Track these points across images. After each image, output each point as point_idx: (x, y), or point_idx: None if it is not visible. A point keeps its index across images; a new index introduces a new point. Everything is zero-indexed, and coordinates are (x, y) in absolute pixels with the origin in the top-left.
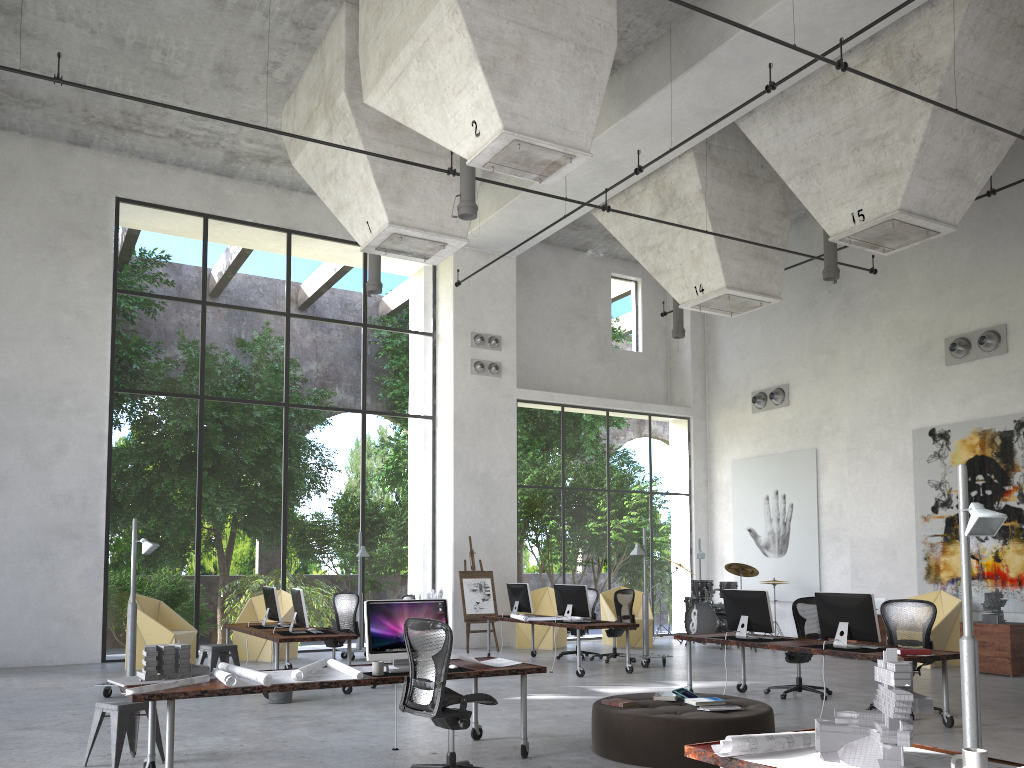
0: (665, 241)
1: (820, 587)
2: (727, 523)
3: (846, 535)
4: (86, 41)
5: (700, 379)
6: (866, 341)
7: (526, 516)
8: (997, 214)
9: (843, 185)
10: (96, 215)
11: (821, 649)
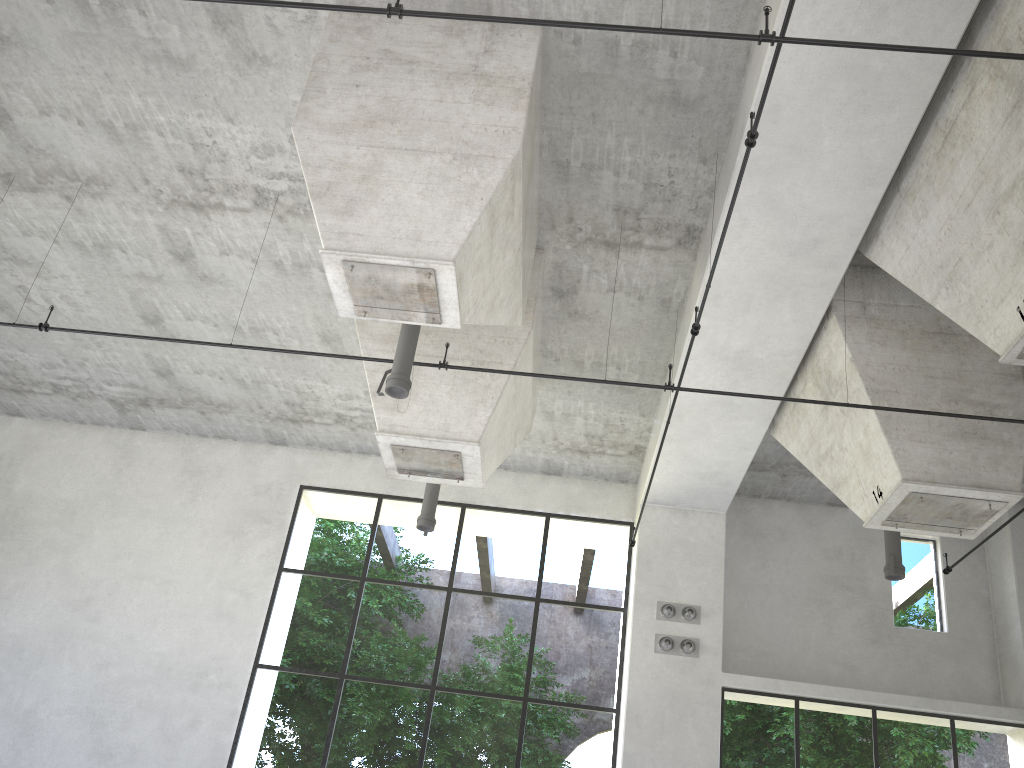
0: (834, 441)
1: None
2: None
3: None
4: (217, 335)
5: None
6: None
7: None
8: None
9: (995, 272)
10: (280, 502)
11: None
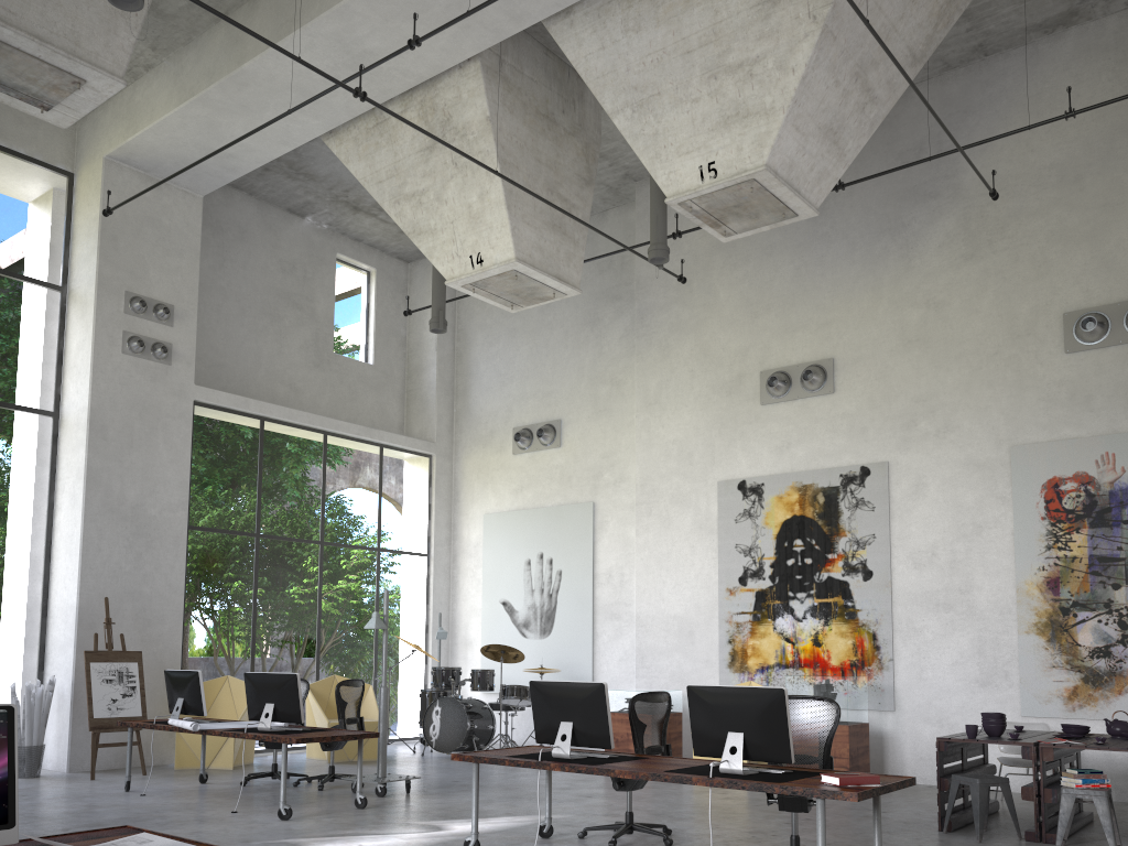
0: (431, 188)
1: (593, 677)
2: (475, 594)
3: (628, 611)
4: None
5: (447, 408)
6: (664, 370)
7: (195, 582)
8: (826, 227)
9: (691, 126)
10: None
11: (708, 777)
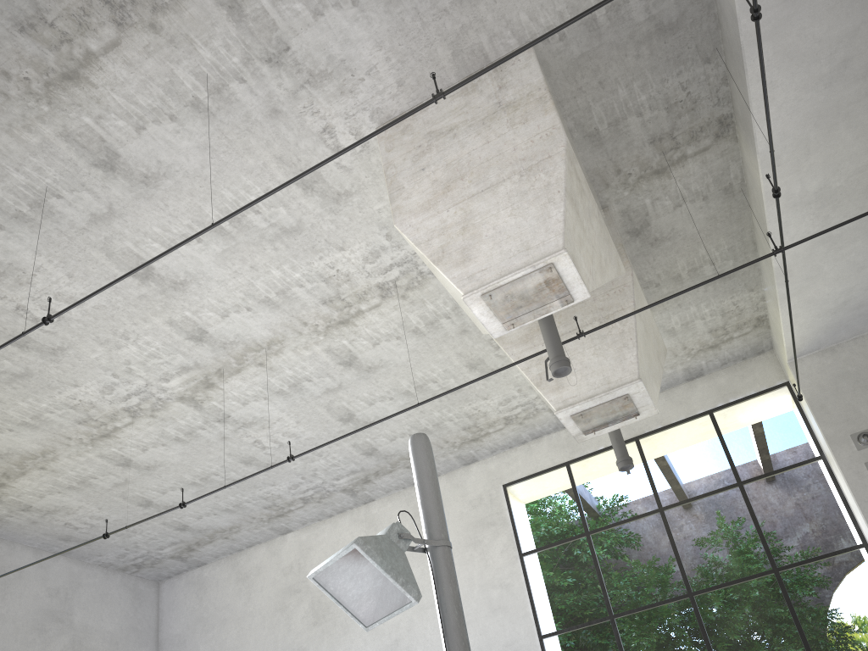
0: None
1: None
2: None
3: None
4: (395, 405)
5: None
6: None
7: None
8: None
9: None
10: (494, 505)
11: None
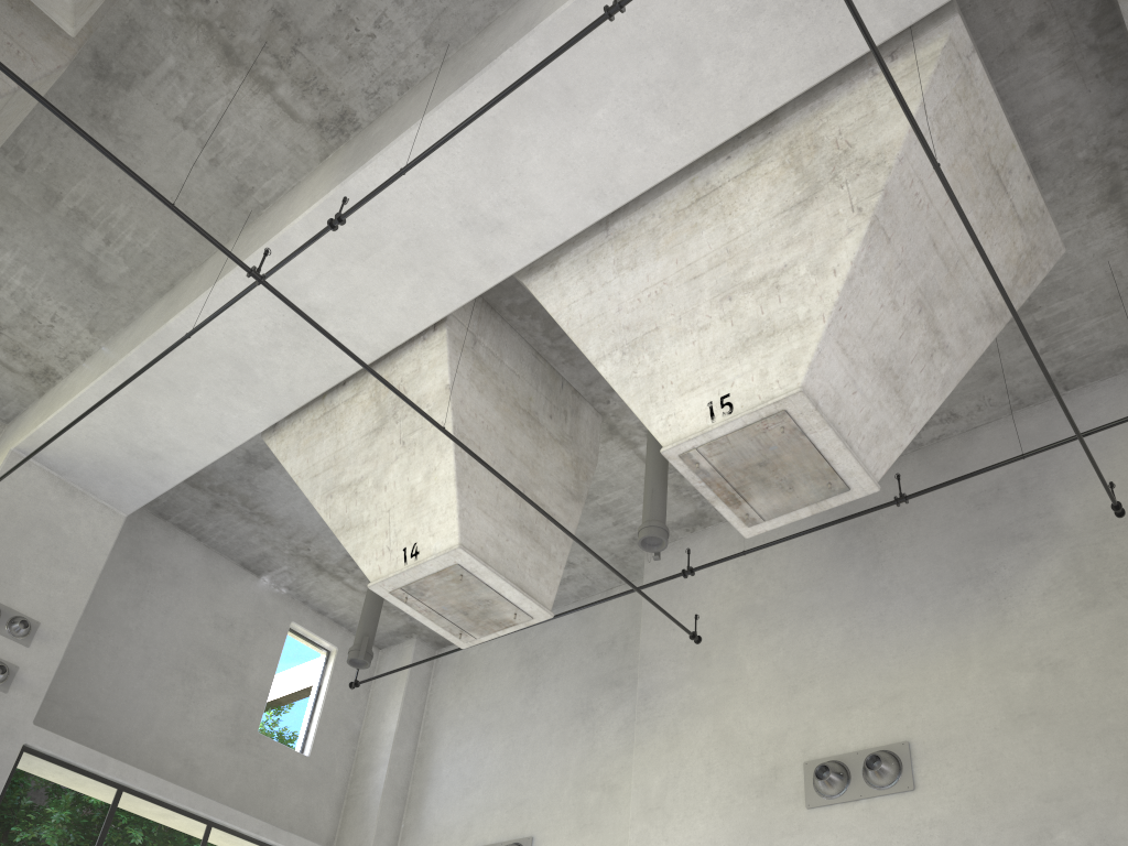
0: (371, 474)
1: None
2: None
3: None
4: None
5: (393, 820)
6: (671, 763)
7: None
8: (883, 581)
9: (698, 358)
10: None
11: None
